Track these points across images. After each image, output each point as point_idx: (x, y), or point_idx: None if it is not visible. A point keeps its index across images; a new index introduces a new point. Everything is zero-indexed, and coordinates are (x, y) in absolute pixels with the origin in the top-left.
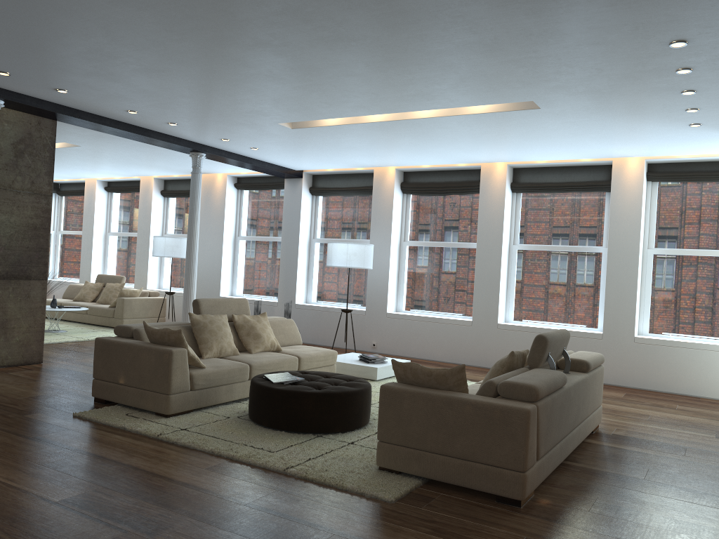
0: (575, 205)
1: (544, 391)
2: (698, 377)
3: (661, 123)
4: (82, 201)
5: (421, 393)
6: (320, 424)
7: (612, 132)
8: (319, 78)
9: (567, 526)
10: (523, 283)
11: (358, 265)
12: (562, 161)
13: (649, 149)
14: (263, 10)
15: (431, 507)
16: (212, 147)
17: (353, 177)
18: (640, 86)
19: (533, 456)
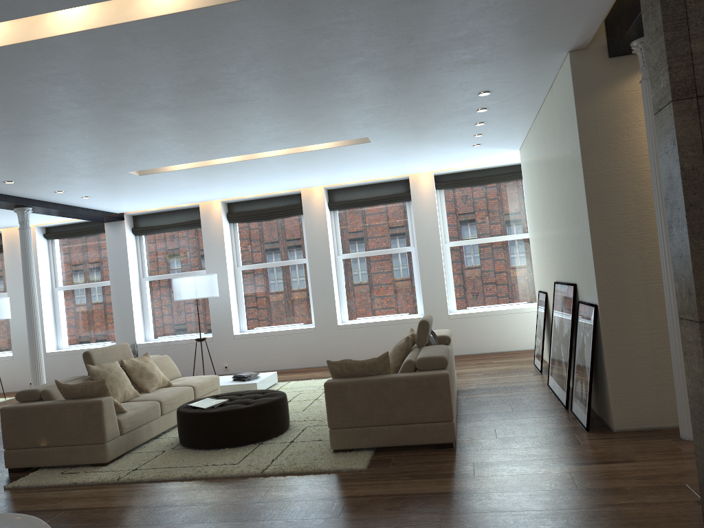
0: (383, 216)
1: (448, 359)
2: (499, 336)
3: (454, 146)
4: None
5: (361, 381)
6: (258, 434)
7: (417, 155)
8: (196, 131)
9: (492, 450)
10: (352, 287)
11: (208, 295)
12: (369, 180)
13: (439, 165)
14: (179, 82)
15: (396, 464)
16: (39, 200)
17: (177, 214)
18: (449, 122)
19: (453, 408)
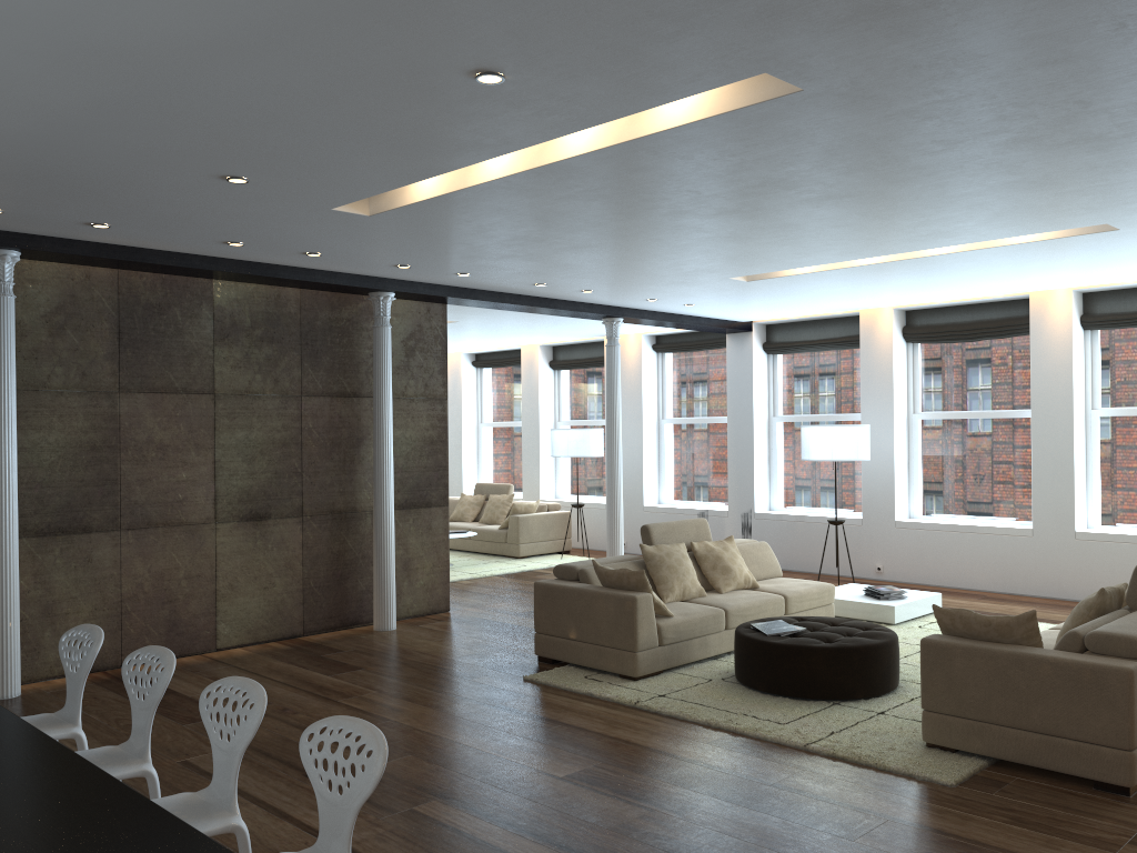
0: None
1: None
2: None
3: None
4: None
5: (978, 648)
6: (835, 689)
7: None
8: (796, 232)
9: None
10: (1113, 468)
11: (849, 457)
12: None
13: None
14: (737, 185)
15: (1005, 793)
16: (631, 308)
17: (828, 324)
18: None
19: None
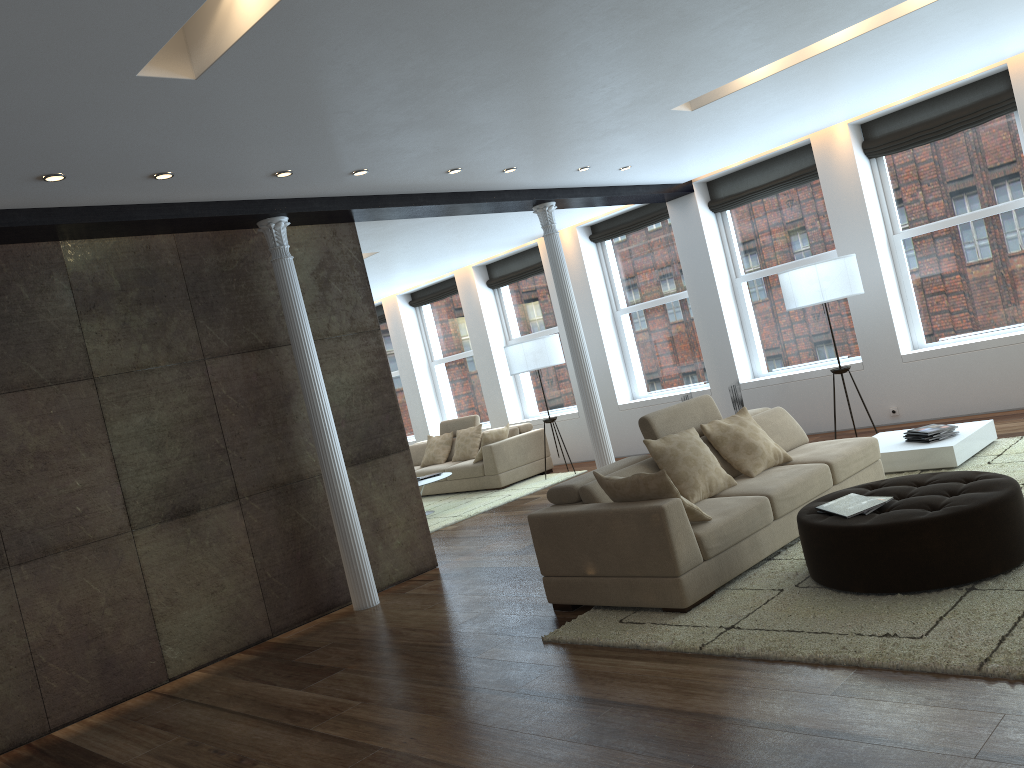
0: None
1: None
2: None
3: None
4: (385, 331)
5: None
6: (964, 569)
7: None
8: None
9: None
10: None
11: (842, 293)
12: None
13: None
14: None
15: None
16: (561, 188)
17: (775, 164)
18: None
19: None
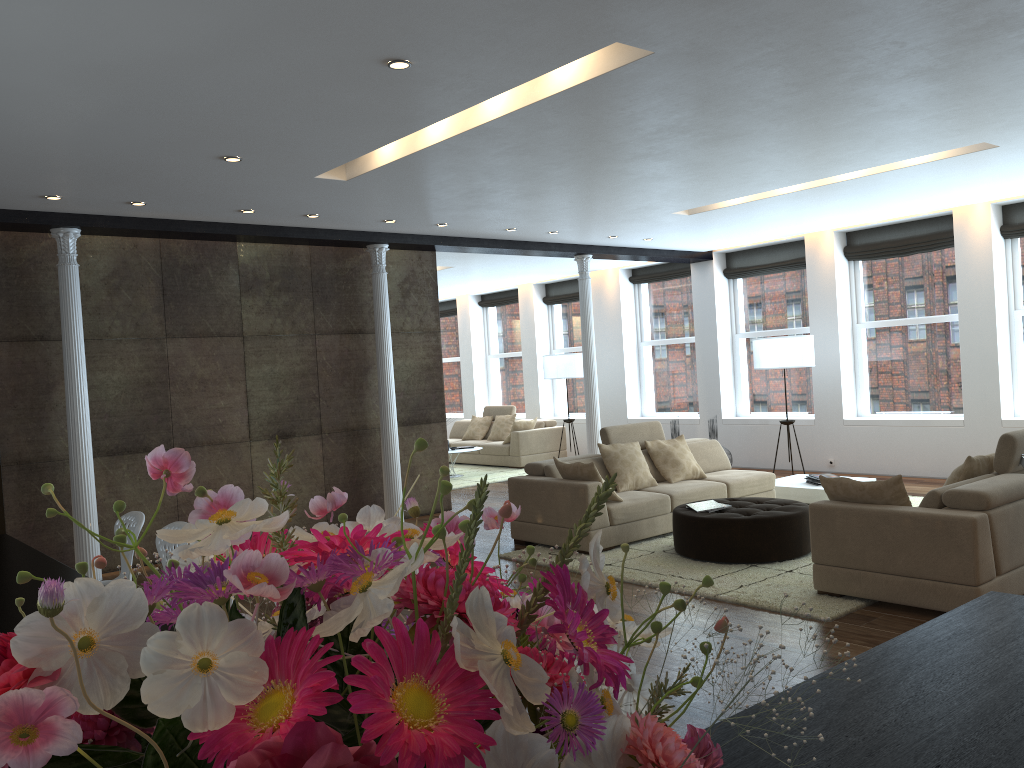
0: None
1: (999, 498)
2: None
3: None
4: (455, 322)
5: (853, 509)
6: (753, 553)
7: None
8: (709, 169)
9: None
10: None
11: (794, 364)
12: None
13: None
14: (638, 133)
15: (871, 625)
16: (598, 245)
17: (778, 249)
18: None
19: (988, 569)
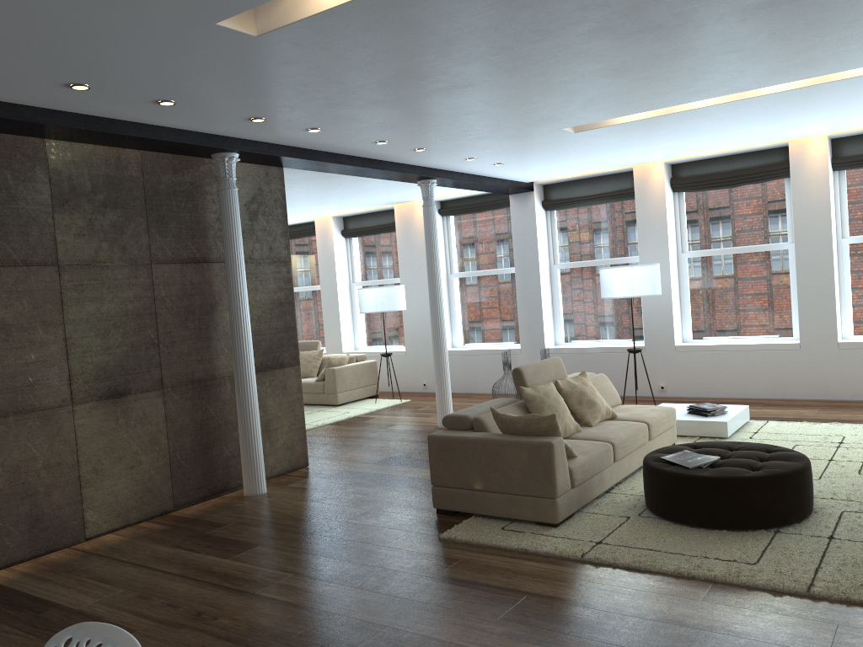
0: None
1: None
2: None
3: None
4: None
5: None
6: (773, 516)
7: None
8: (683, 62)
9: None
10: (862, 287)
11: (648, 292)
12: None
13: None
14: None
15: None
16: (444, 170)
17: (600, 181)
18: None
19: None
